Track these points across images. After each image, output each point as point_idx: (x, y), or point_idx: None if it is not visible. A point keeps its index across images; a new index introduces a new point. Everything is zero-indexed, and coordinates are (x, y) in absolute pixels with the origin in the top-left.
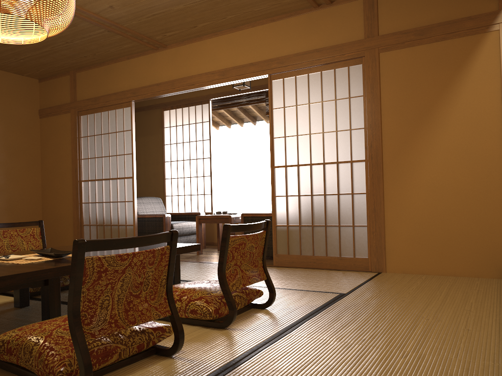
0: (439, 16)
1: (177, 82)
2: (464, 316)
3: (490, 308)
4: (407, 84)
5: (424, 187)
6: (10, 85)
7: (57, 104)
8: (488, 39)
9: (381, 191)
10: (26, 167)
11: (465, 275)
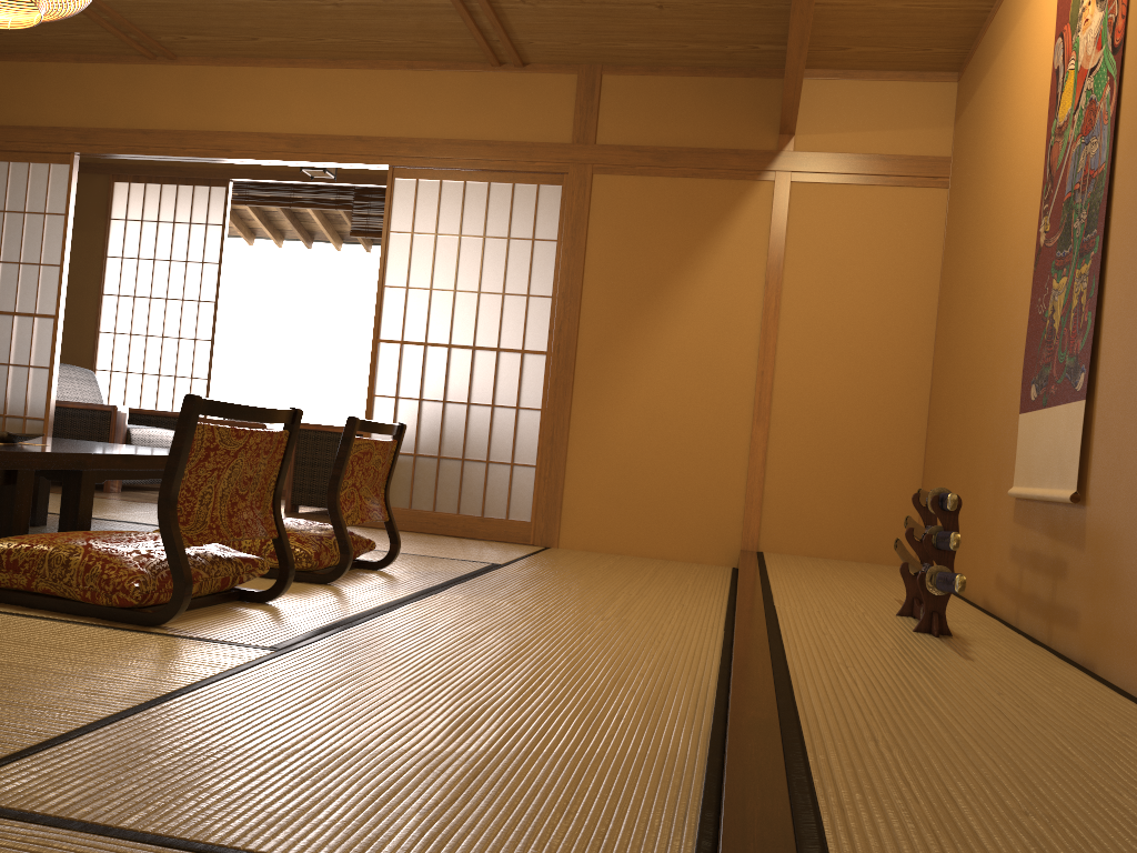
0: (694, 138)
1: (192, 136)
2: (679, 594)
3: (713, 591)
4: (631, 237)
5: (636, 410)
6: None
7: None
8: (757, 191)
9: (567, 408)
10: None
11: (680, 559)
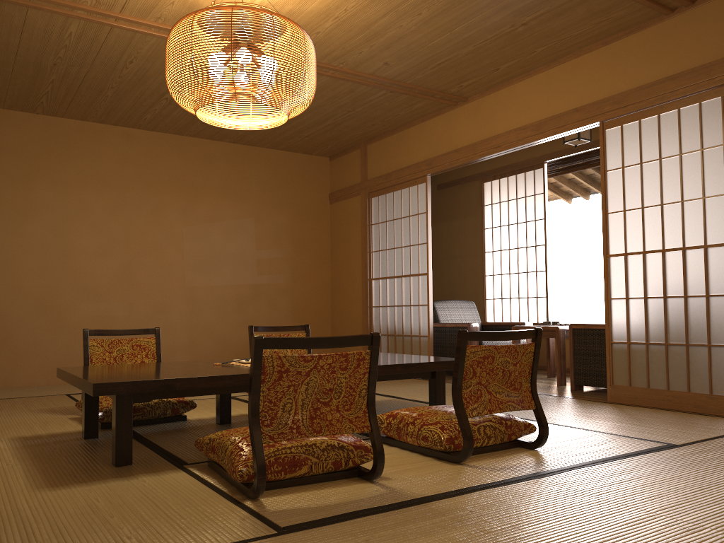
0: None
1: (479, 145)
2: None
3: None
4: None
5: None
6: (298, 167)
7: (347, 185)
8: None
9: None
10: (313, 263)
11: None
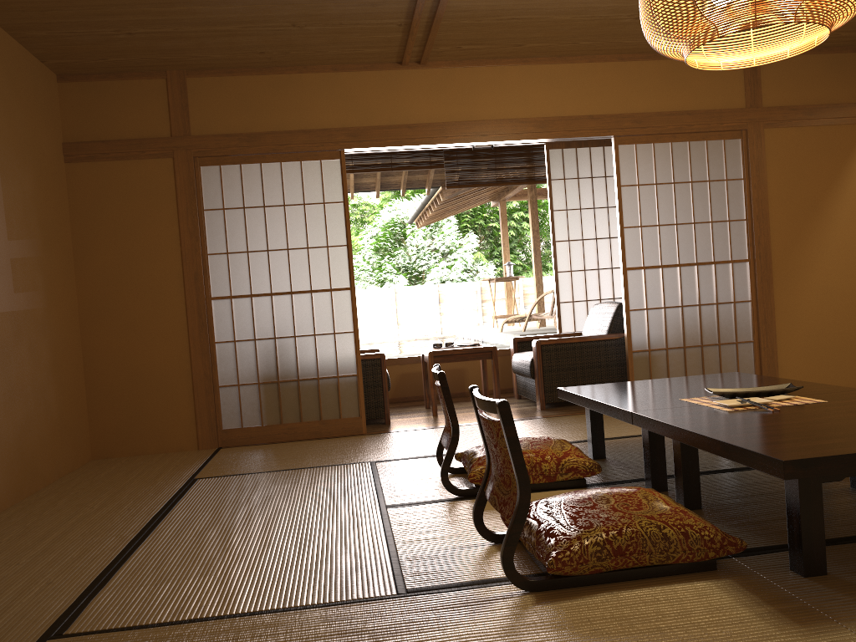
0: (826, 97)
1: (452, 127)
2: None
3: None
4: (795, 171)
5: (816, 291)
6: (32, 81)
7: (127, 135)
8: None
9: (771, 297)
10: (62, 270)
11: None
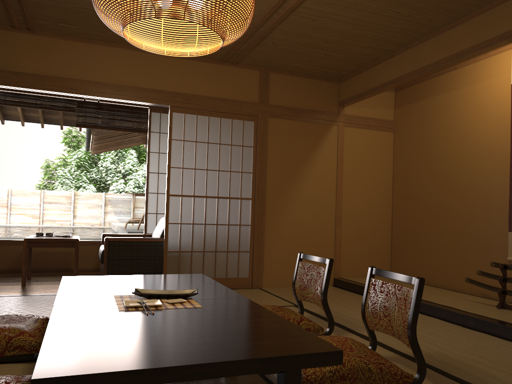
0: (308, 105)
1: (50, 79)
2: None
3: None
4: (285, 146)
5: (291, 223)
6: None
7: None
8: (332, 129)
9: (263, 224)
10: None
11: None
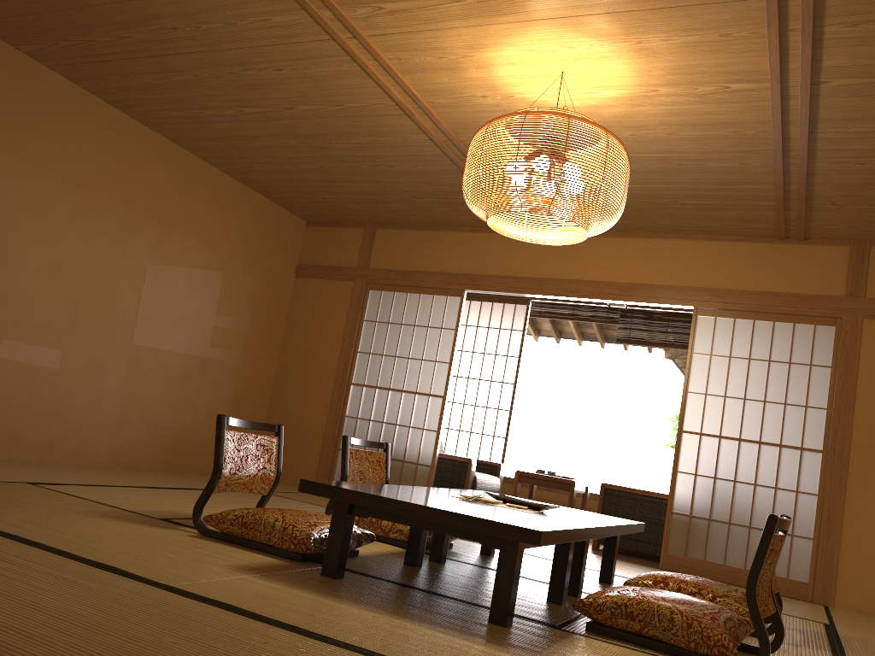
0: None
1: (548, 282)
2: None
3: None
4: None
5: None
6: (276, 224)
7: (332, 263)
8: None
9: (841, 496)
10: (265, 344)
11: None
